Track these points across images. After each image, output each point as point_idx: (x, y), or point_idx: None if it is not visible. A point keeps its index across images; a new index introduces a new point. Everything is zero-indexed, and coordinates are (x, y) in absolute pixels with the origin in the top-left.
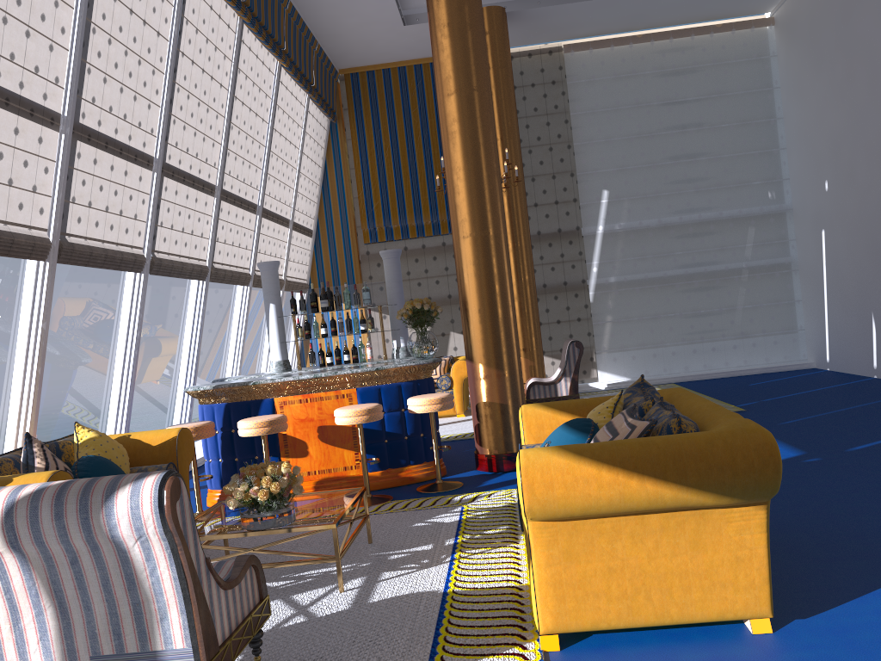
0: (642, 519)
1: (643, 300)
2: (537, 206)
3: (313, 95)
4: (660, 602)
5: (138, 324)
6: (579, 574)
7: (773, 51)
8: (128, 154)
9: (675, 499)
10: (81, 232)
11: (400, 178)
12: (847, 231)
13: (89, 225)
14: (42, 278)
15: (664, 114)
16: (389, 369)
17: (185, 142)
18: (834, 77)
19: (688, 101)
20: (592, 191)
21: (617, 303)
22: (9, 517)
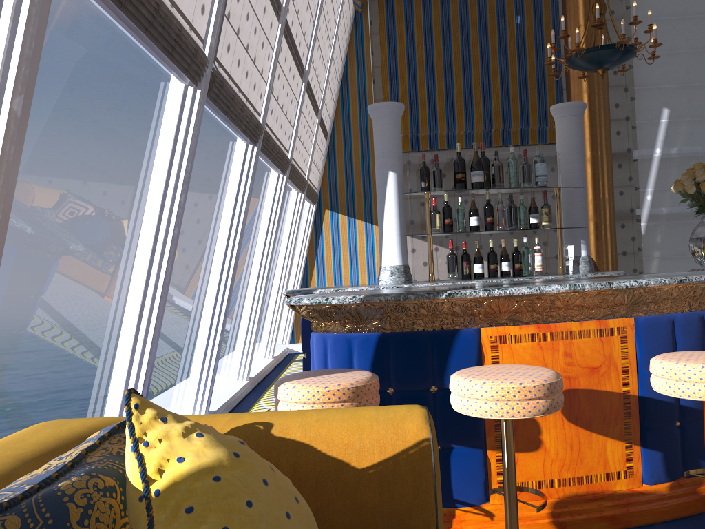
0: None
1: None
2: None
3: None
4: None
5: (183, 179)
6: None
7: None
8: None
9: None
10: None
11: (433, 80)
12: None
13: None
14: None
15: None
16: (698, 284)
17: None
18: None
19: None
20: (650, 108)
21: (672, 237)
22: None
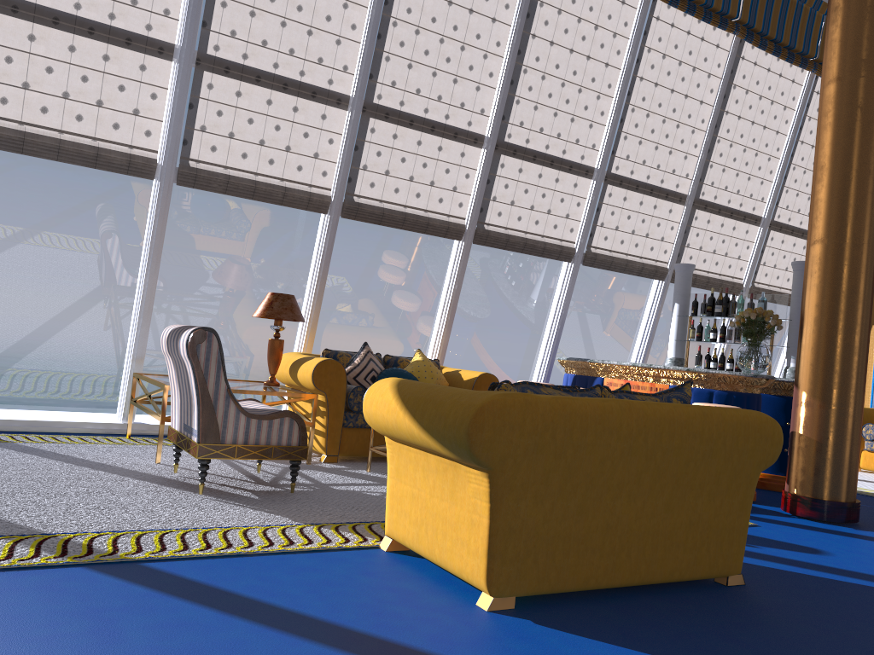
0: (426, 456)
1: None
2: None
3: None
4: (431, 539)
5: (563, 304)
6: (400, 492)
7: None
8: (560, 165)
9: (421, 438)
10: (501, 223)
11: None
12: None
13: (510, 218)
14: (459, 253)
15: None
16: (700, 373)
17: (640, 155)
18: None
19: None
20: None
21: None
22: (168, 337)
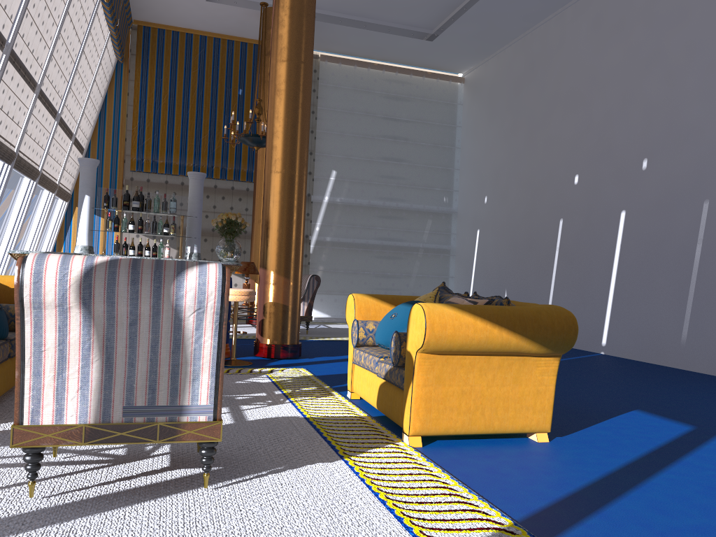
0: (488, 359)
1: (349, 258)
2: None
3: (116, 33)
4: (489, 416)
5: None
6: (443, 393)
7: (460, 100)
8: None
9: (516, 345)
10: None
11: (172, 123)
12: (496, 232)
13: None
14: None
15: (384, 125)
16: None
17: (29, 36)
18: (503, 127)
19: (402, 120)
20: (324, 169)
21: (330, 257)
22: (88, 277)
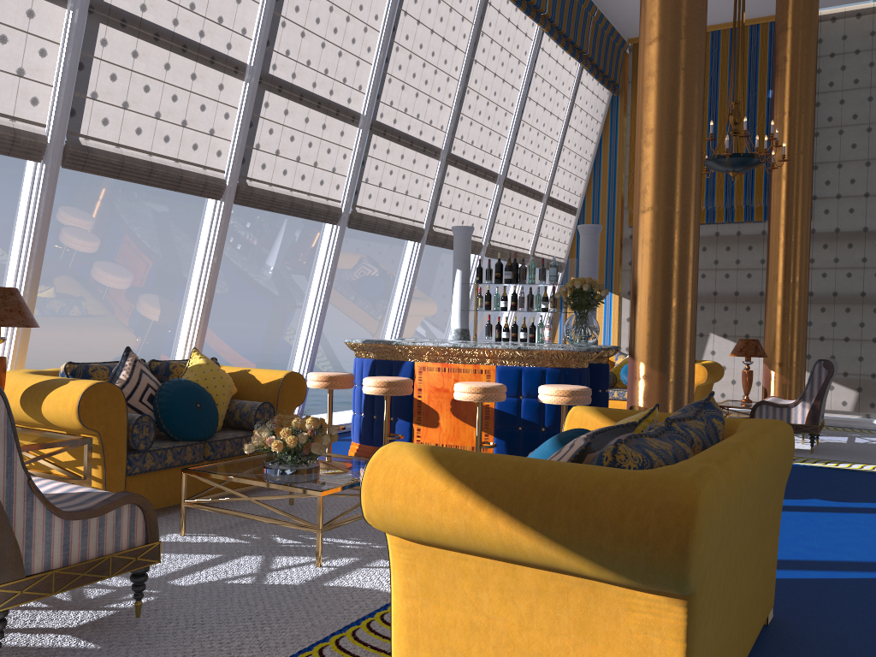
0: (513, 570)
1: None
2: (839, 197)
3: (584, 64)
4: None
5: (329, 273)
6: (437, 619)
7: None
8: (328, 108)
9: (537, 553)
10: (265, 178)
11: None
12: None
13: (275, 172)
14: (217, 216)
15: None
16: (532, 351)
17: (403, 102)
18: None
19: None
20: None
21: None
22: None
